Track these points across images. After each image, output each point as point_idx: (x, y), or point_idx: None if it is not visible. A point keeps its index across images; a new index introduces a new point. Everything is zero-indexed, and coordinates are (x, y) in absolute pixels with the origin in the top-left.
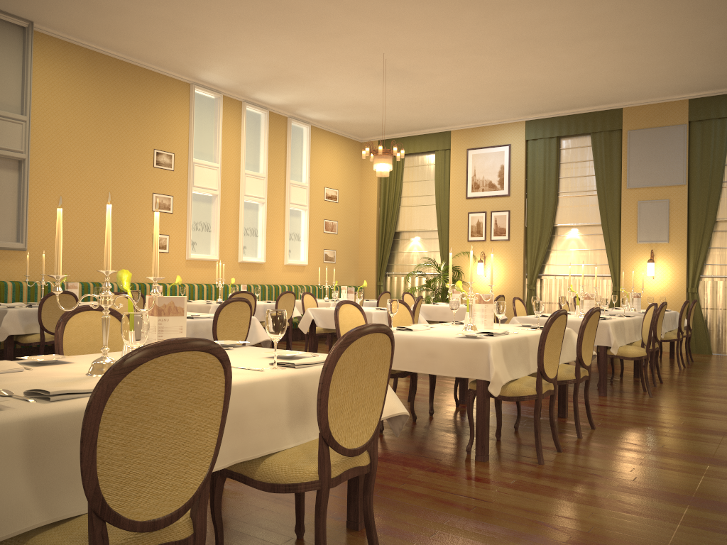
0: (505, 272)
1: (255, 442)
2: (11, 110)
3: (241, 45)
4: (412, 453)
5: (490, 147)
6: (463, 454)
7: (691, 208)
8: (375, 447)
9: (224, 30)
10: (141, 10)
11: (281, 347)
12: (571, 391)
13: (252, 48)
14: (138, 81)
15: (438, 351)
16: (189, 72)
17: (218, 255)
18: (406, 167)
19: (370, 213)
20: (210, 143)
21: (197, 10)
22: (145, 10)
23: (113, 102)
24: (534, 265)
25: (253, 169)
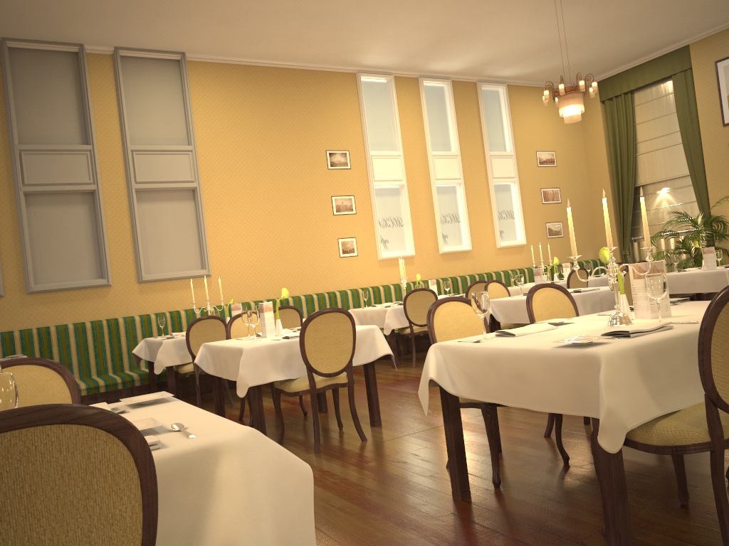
0: None
1: None
2: (178, 143)
3: (381, 12)
4: (510, 535)
5: None
6: (597, 540)
7: None
8: None
9: (355, 1)
10: (264, 7)
11: None
12: None
13: (395, 13)
14: (298, 85)
15: (528, 372)
16: (349, 60)
17: (413, 249)
18: (637, 106)
19: (601, 170)
20: (388, 131)
21: None
22: (267, 6)
23: (275, 112)
24: None
25: (443, 149)
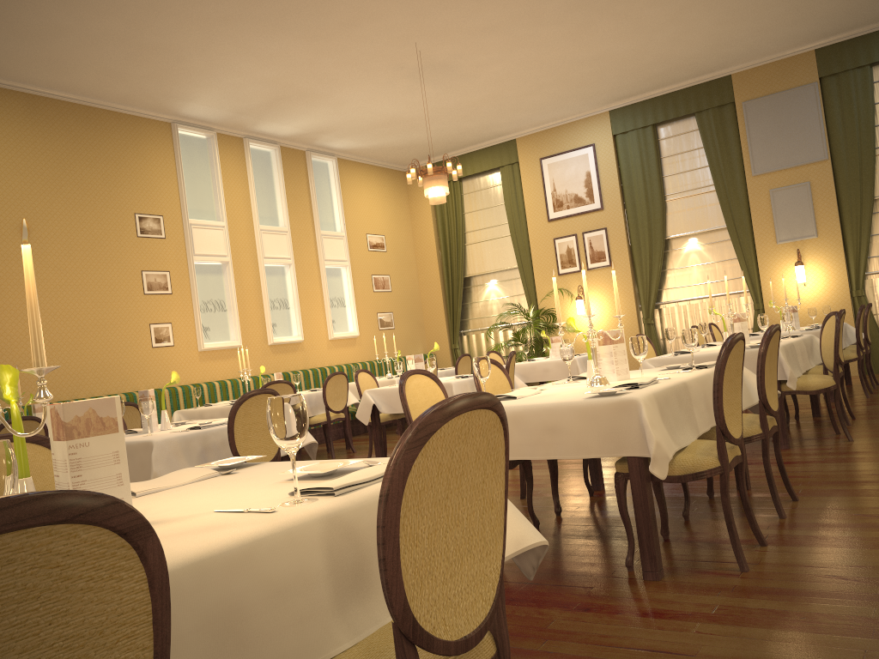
0: (613, 306)
1: (272, 658)
2: None
3: (226, 58)
4: (545, 583)
5: (570, 152)
6: (623, 572)
7: (840, 188)
8: (501, 620)
9: (200, 40)
10: (84, 27)
11: (339, 447)
12: None
13: (242, 61)
14: (100, 128)
15: (561, 423)
16: (166, 107)
17: (240, 339)
18: (466, 194)
19: (430, 258)
20: (209, 197)
21: (157, 15)
22: (88, 27)
23: (70, 159)
24: (649, 292)
25: (270, 223)
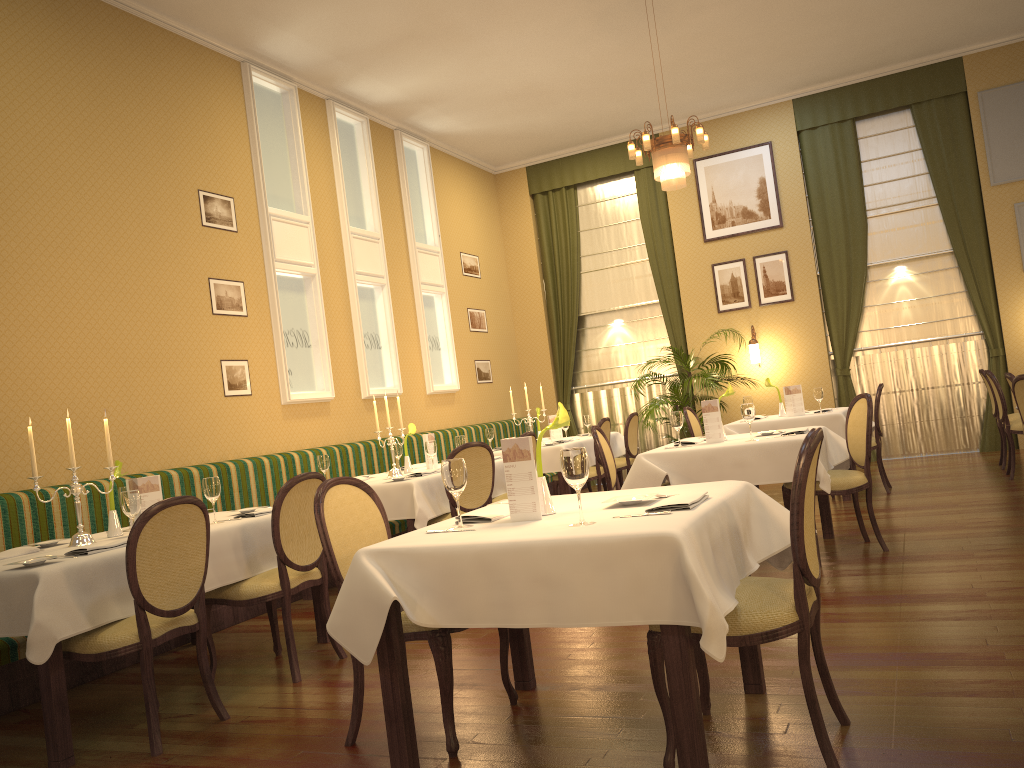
0: (795, 354)
1: None
2: None
3: None
4: None
5: (736, 152)
6: None
7: None
8: None
9: None
10: None
11: None
12: None
13: None
14: (150, 53)
15: None
16: (243, 34)
17: (332, 389)
18: (582, 206)
19: (530, 291)
20: (286, 178)
21: None
22: None
23: (111, 93)
24: (845, 334)
25: (356, 226)
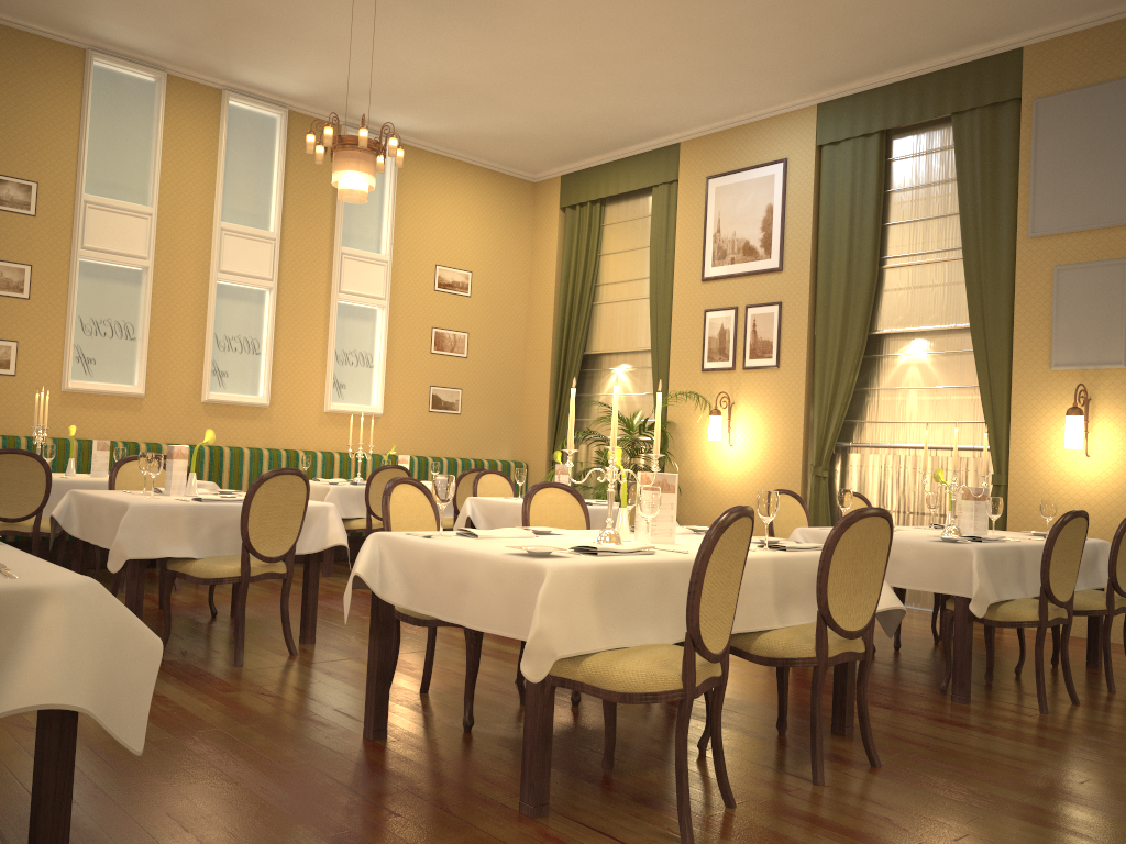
0: (770, 437)
1: None
2: None
3: None
4: None
5: (749, 170)
6: None
7: None
8: None
9: None
10: None
11: None
12: (480, 780)
13: None
14: None
15: None
16: (63, 20)
17: (143, 385)
18: (607, 226)
19: (544, 318)
20: (140, 168)
21: None
22: None
23: None
24: (828, 421)
25: (251, 224)
